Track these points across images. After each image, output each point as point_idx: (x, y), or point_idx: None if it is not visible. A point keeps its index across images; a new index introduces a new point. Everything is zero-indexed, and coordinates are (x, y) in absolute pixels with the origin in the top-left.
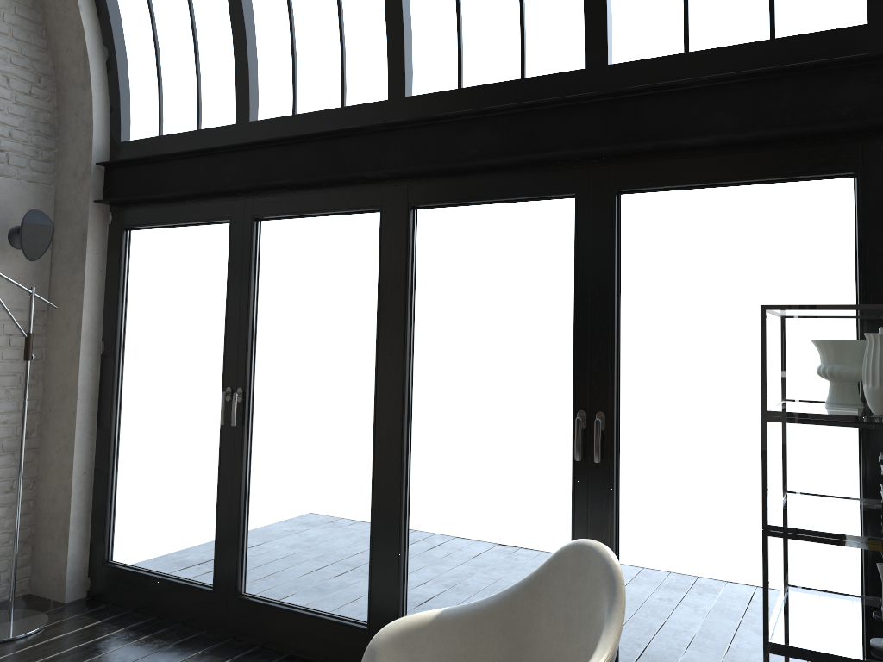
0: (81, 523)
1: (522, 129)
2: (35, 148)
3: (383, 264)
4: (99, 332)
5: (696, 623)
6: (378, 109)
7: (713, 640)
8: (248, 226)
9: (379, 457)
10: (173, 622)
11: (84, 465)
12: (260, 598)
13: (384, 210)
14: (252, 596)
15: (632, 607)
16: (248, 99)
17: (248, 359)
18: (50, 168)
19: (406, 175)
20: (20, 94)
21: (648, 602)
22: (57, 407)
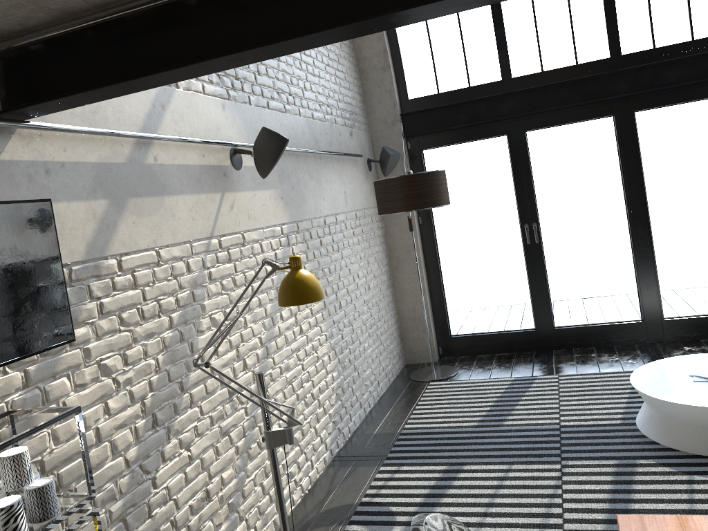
0: (431, 319)
1: (700, 65)
2: (362, 110)
3: (621, 143)
4: (416, 212)
5: None
6: (604, 63)
7: None
8: (522, 135)
9: (636, 239)
10: (510, 353)
11: (426, 286)
12: (568, 326)
13: (616, 115)
14: (562, 326)
15: (700, 301)
16: (509, 65)
17: (536, 206)
18: (367, 121)
19: (628, 95)
20: (354, 79)
21: (704, 299)
22: (403, 258)
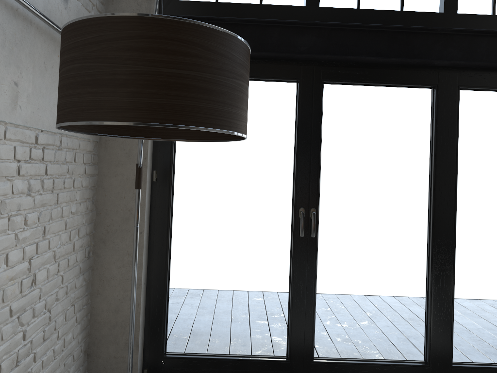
0: (142, 326)
1: None
2: None
3: (438, 124)
4: (151, 162)
5: (473, 323)
6: (435, 18)
7: (496, 331)
8: (318, 87)
9: (437, 252)
10: None
11: (144, 276)
12: (332, 359)
13: (438, 88)
14: (324, 359)
15: None
16: None
17: (319, 186)
18: (104, 10)
19: (456, 66)
20: None
21: None
22: (117, 228)
